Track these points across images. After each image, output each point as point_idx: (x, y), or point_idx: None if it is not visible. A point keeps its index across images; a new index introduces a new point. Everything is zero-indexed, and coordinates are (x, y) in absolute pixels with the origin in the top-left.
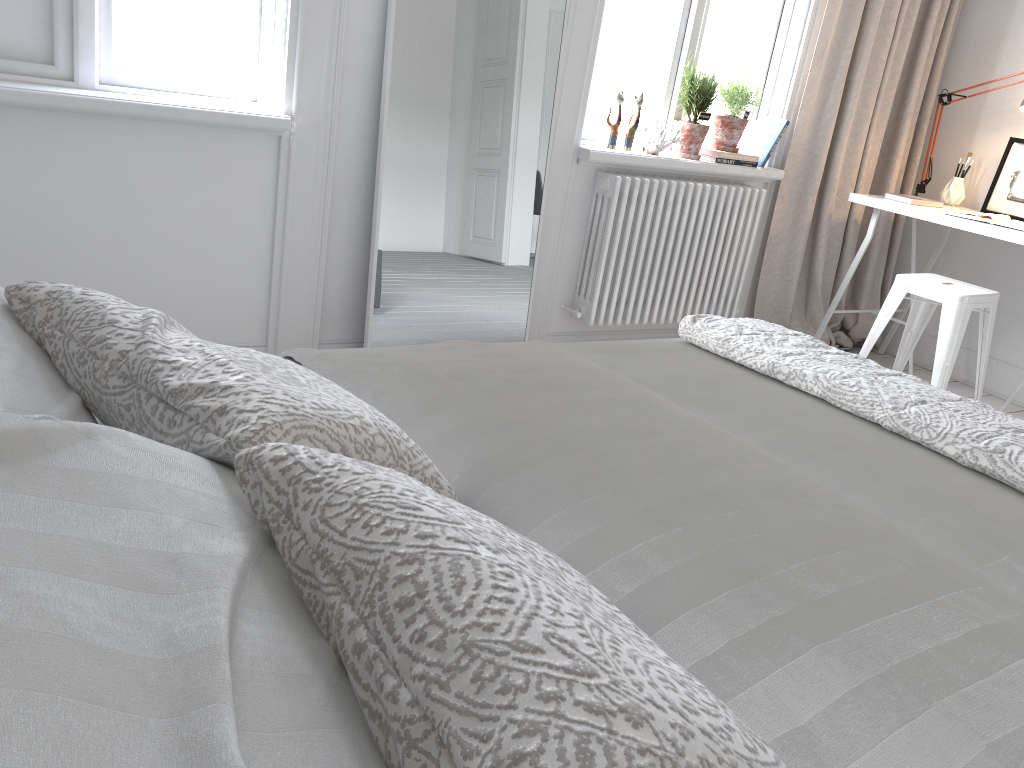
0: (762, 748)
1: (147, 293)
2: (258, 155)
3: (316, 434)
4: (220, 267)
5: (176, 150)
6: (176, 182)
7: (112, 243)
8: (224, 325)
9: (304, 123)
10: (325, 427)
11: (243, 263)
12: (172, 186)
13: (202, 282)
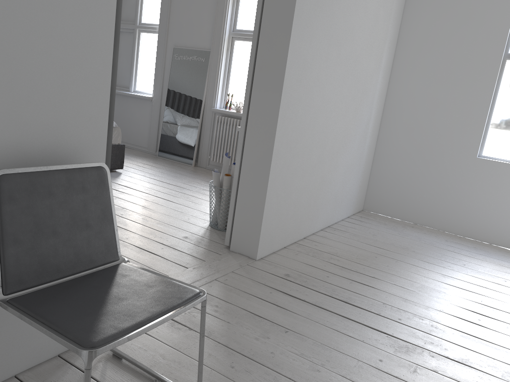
0: None
1: (131, 132)
2: (149, 105)
3: None
4: (142, 128)
5: (137, 103)
6: (136, 110)
7: (127, 120)
8: (141, 141)
9: (155, 99)
10: None
11: (145, 128)
12: (136, 110)
13: (139, 131)
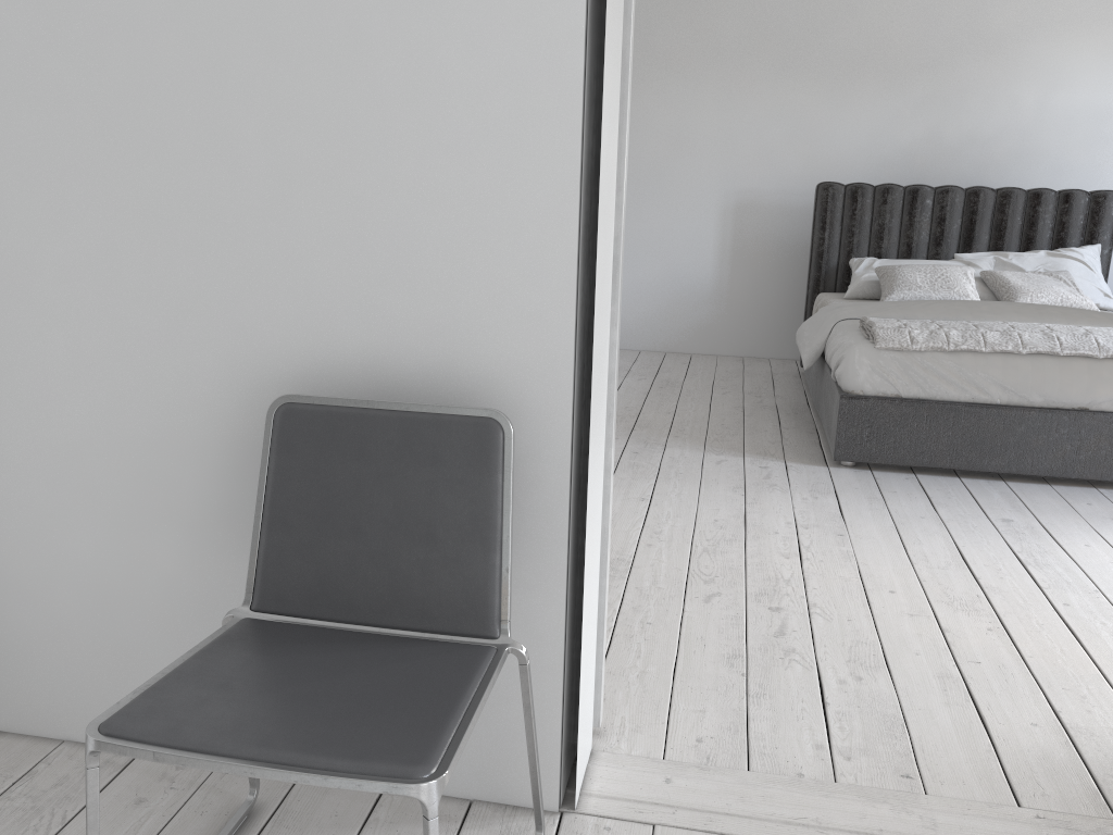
0: (901, 282)
1: None
2: None
3: (992, 277)
4: None
5: None
6: None
7: None
8: None
9: None
10: (995, 277)
11: None
12: None
13: None
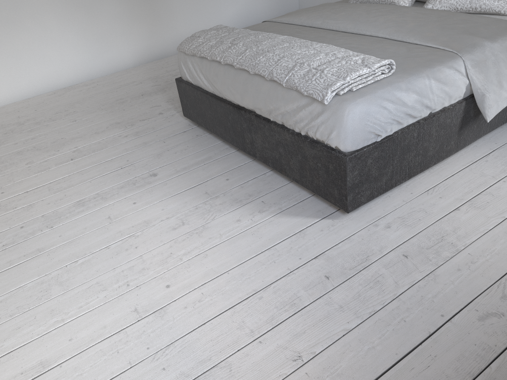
0: None
1: None
2: None
3: None
4: None
5: None
6: None
7: None
8: None
9: None
10: None
11: None
12: None
13: None
